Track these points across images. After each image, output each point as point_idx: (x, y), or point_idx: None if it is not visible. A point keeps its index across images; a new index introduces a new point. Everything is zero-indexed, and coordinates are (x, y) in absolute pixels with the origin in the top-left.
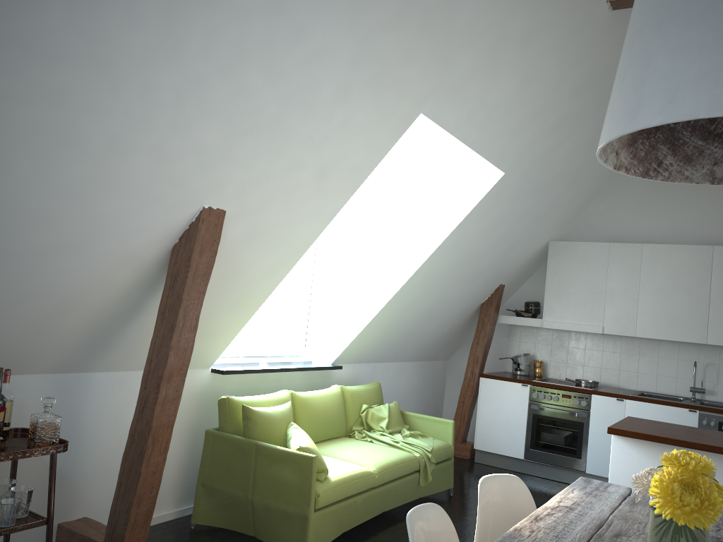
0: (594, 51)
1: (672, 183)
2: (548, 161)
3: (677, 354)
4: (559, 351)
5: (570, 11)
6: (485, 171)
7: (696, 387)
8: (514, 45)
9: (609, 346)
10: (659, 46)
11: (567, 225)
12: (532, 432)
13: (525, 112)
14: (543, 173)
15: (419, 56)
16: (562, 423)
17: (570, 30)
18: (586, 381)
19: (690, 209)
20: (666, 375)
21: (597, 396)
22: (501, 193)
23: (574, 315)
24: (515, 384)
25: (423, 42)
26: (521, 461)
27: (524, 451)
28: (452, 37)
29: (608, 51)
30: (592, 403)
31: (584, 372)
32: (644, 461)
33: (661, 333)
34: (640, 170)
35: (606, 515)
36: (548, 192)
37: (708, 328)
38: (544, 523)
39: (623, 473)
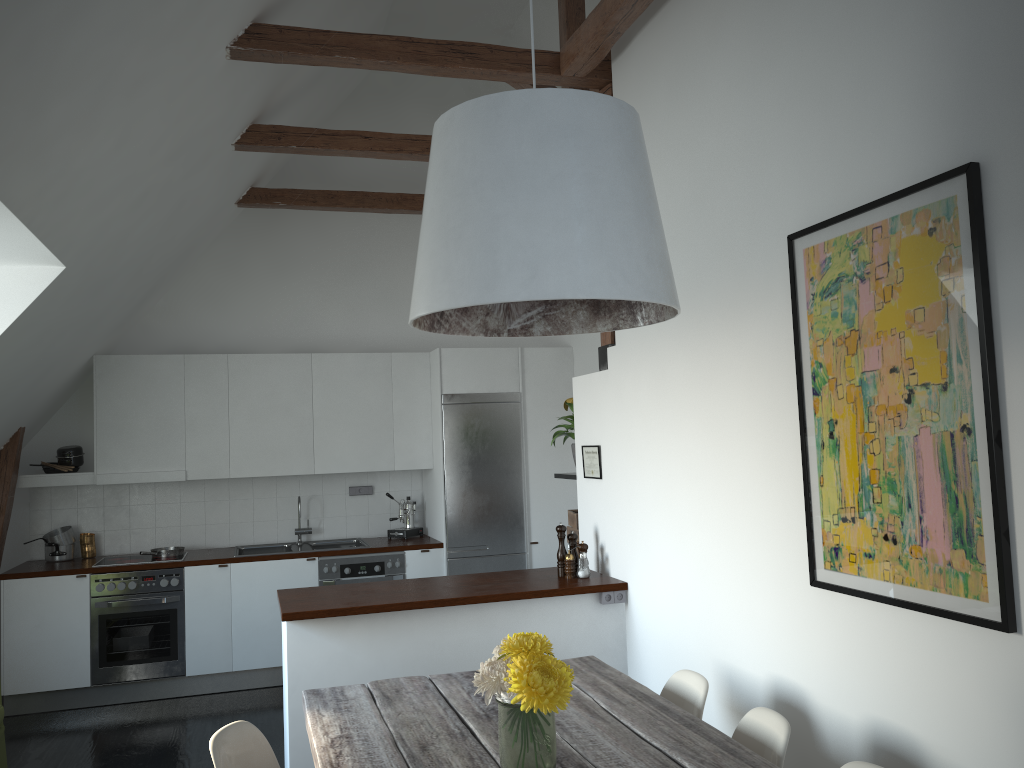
0: (200, 106)
1: (250, 272)
2: (119, 248)
3: (276, 491)
4: (117, 513)
5: (190, 55)
6: (35, 263)
7: (302, 528)
8: (122, 92)
9: (189, 495)
10: (508, 210)
11: (118, 331)
12: (101, 643)
13: (111, 182)
14: (110, 264)
15: (4, 99)
16: (146, 618)
17: (184, 79)
18: (169, 550)
19: (275, 306)
20: (265, 520)
21: (193, 568)
22: (55, 295)
23: (143, 460)
24: (66, 577)
25: (15, 78)
26: (86, 690)
27: (92, 673)
28: (54, 75)
29: (213, 107)
30: (187, 578)
31: (157, 537)
32: (328, 642)
33: (262, 468)
34: (427, 323)
35: (386, 729)
36: (110, 288)
37: (315, 454)
38: (348, 767)
39: (304, 666)
